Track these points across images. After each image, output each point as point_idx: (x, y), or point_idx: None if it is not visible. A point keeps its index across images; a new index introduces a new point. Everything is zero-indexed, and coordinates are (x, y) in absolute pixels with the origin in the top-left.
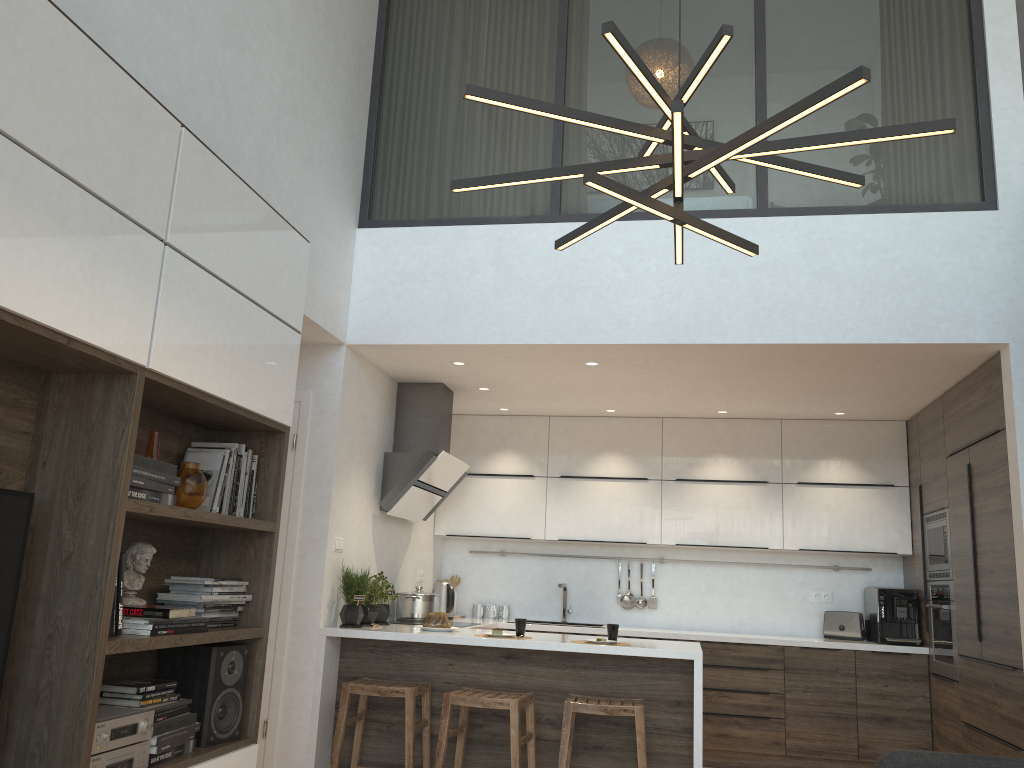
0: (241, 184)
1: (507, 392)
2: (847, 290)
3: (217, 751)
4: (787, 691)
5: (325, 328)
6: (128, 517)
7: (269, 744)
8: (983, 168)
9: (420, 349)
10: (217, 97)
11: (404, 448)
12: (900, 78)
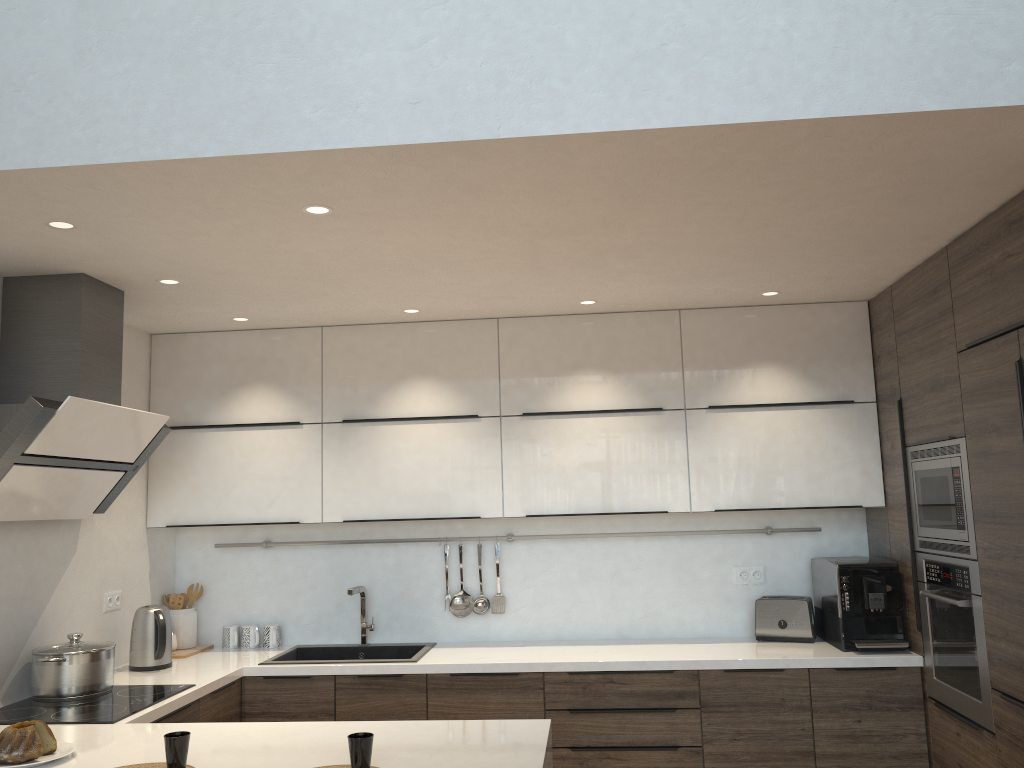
0: None
1: (216, 286)
2: (810, 7)
3: None
4: (707, 742)
5: None
6: None
7: None
8: None
9: None
10: None
11: (18, 395)
12: None
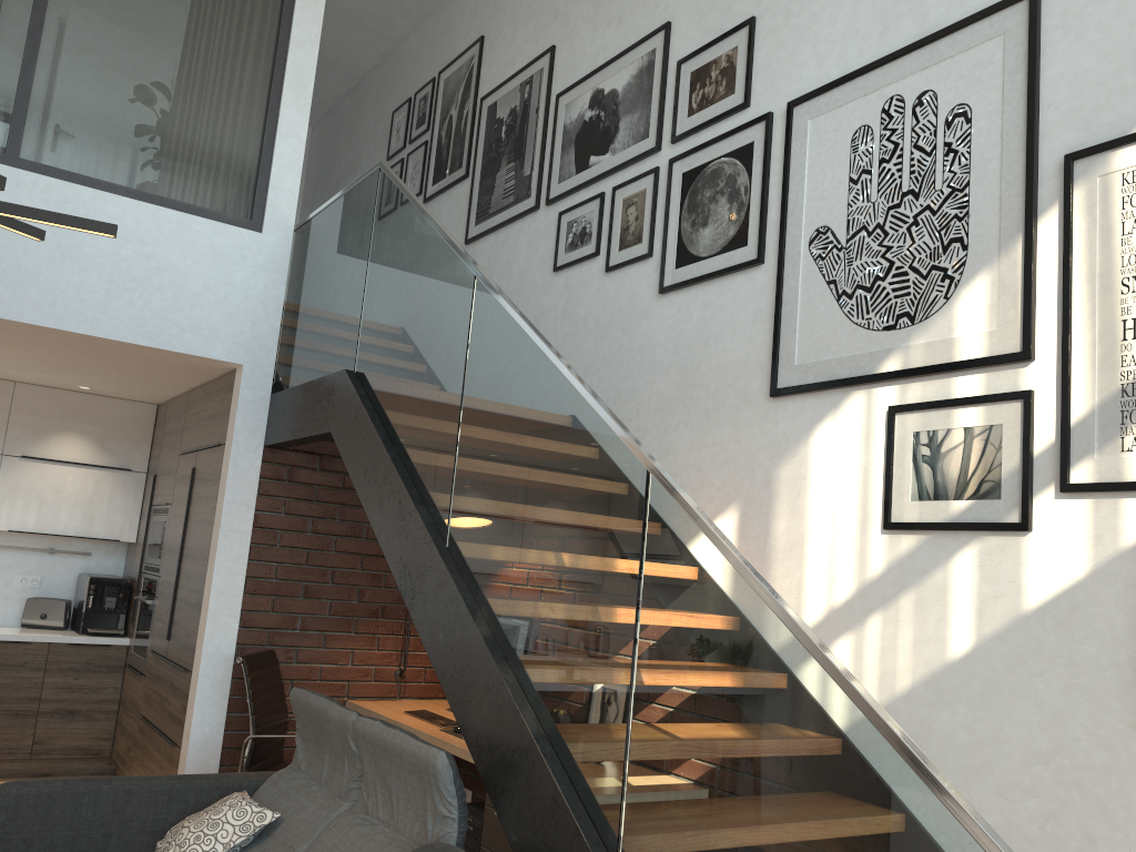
0: None
1: None
2: (94, 276)
3: None
4: None
5: None
6: None
7: None
8: (258, 187)
9: None
10: None
11: None
12: (199, 64)
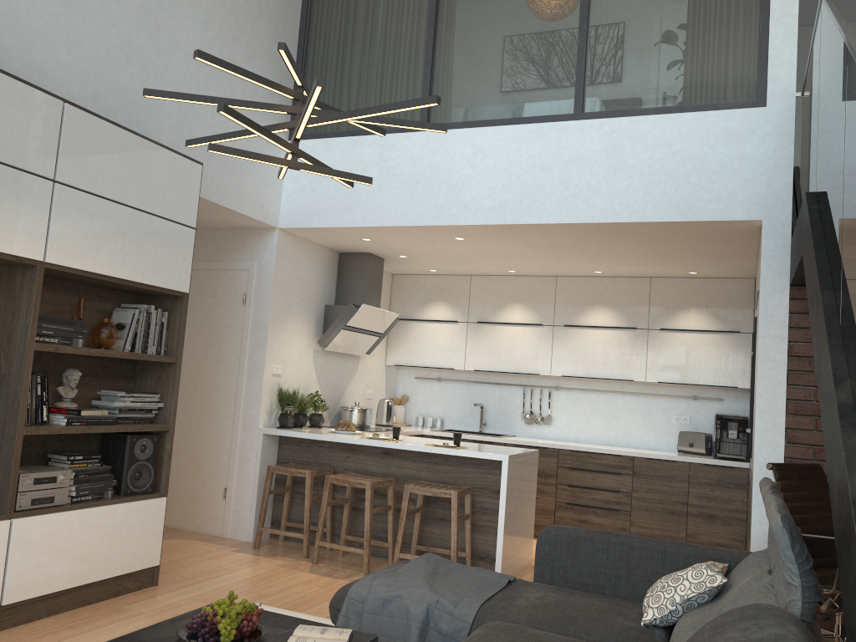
0: (126, 133)
1: (422, 258)
2: (636, 178)
3: (129, 498)
4: (634, 491)
5: (255, 218)
6: (60, 353)
7: (227, 503)
8: (758, 70)
9: (330, 230)
10: (134, 65)
11: (342, 301)
12: None
